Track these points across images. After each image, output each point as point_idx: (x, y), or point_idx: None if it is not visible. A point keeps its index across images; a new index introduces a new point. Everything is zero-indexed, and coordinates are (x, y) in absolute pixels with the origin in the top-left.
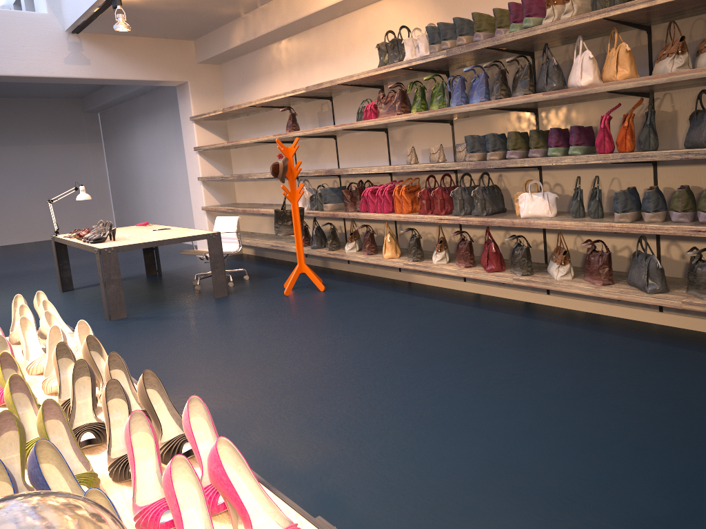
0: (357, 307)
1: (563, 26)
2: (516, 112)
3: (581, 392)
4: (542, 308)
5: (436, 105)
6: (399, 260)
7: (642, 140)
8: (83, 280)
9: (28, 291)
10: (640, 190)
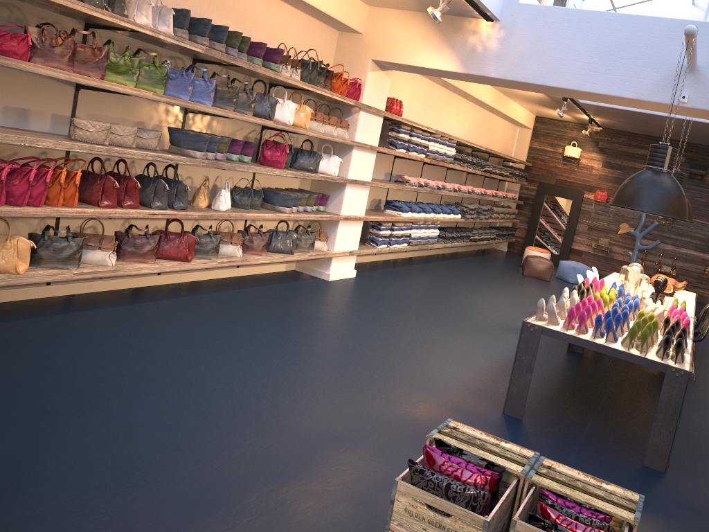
0: (81, 345)
1: (295, 83)
2: (165, 104)
3: (354, 308)
4: (167, 287)
5: (161, 89)
6: (52, 271)
7: (287, 161)
8: None
9: None
10: (243, 187)
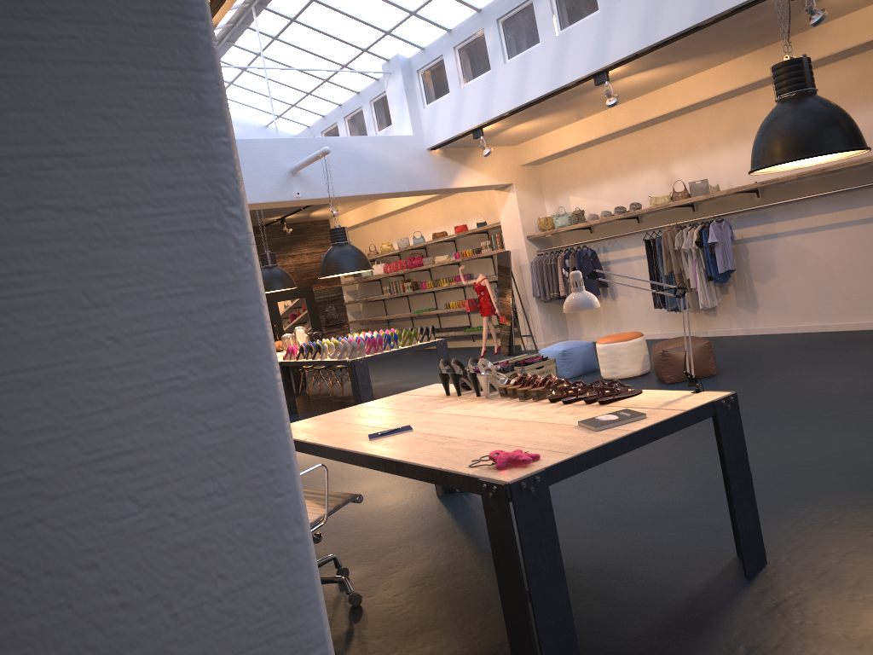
0: None
1: None
2: None
3: None
4: None
5: None
6: None
7: None
8: (858, 644)
9: None
10: None
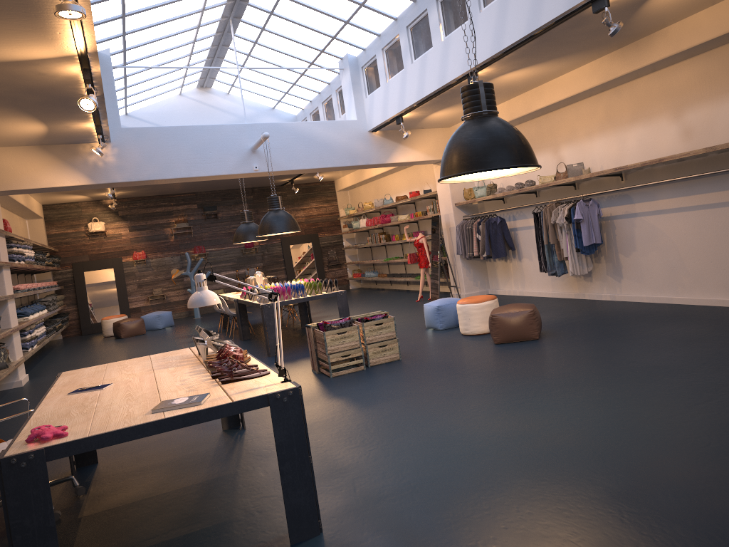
0: None
1: None
2: None
3: None
4: None
5: None
6: None
7: None
8: None
9: (410, 546)
10: None
